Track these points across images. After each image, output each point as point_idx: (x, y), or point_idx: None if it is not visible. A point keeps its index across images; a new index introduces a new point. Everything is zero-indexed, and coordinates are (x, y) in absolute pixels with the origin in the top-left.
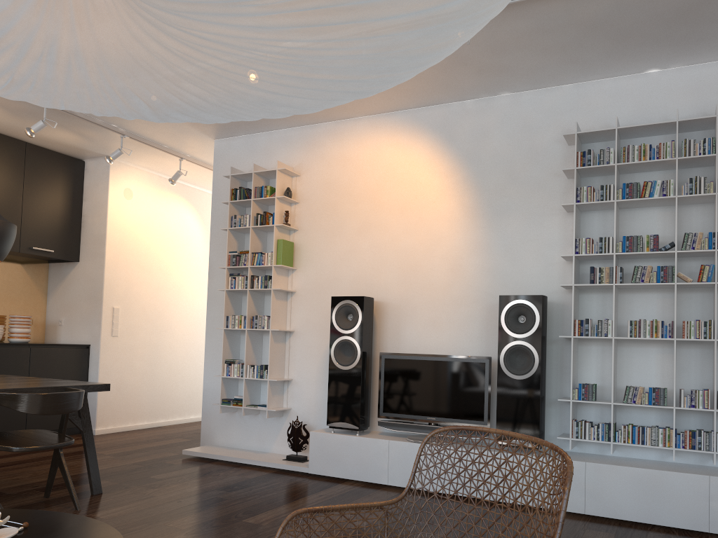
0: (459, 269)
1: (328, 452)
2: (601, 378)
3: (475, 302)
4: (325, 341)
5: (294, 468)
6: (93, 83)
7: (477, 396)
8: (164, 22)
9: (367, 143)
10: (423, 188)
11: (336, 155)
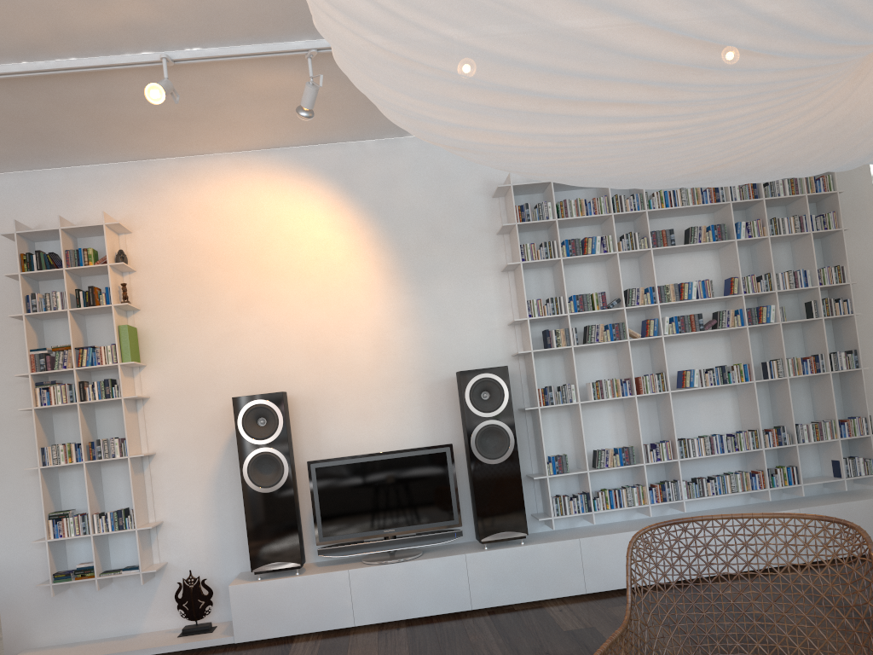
0: (386, 345)
1: (262, 607)
2: (561, 447)
3: (411, 383)
4: (210, 460)
5: (209, 643)
6: (747, 143)
7: (442, 492)
8: None
9: (234, 188)
10: (324, 248)
11: (189, 204)
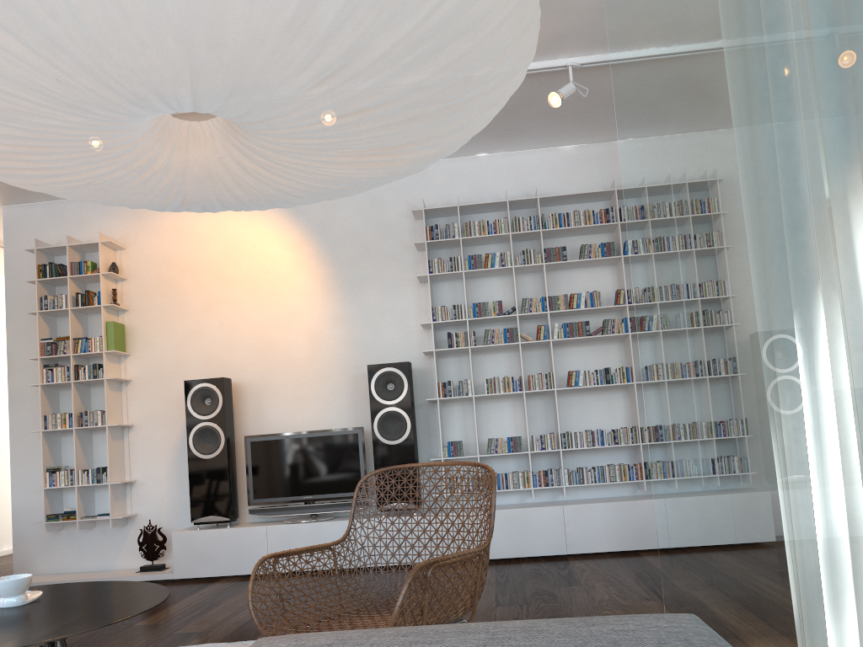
0: (320, 343)
1: (196, 552)
2: (465, 435)
3: (339, 375)
4: (174, 432)
5: (155, 577)
6: (160, 186)
7: (353, 467)
8: (258, 154)
9: (205, 213)
10: (274, 262)
11: (170, 226)
